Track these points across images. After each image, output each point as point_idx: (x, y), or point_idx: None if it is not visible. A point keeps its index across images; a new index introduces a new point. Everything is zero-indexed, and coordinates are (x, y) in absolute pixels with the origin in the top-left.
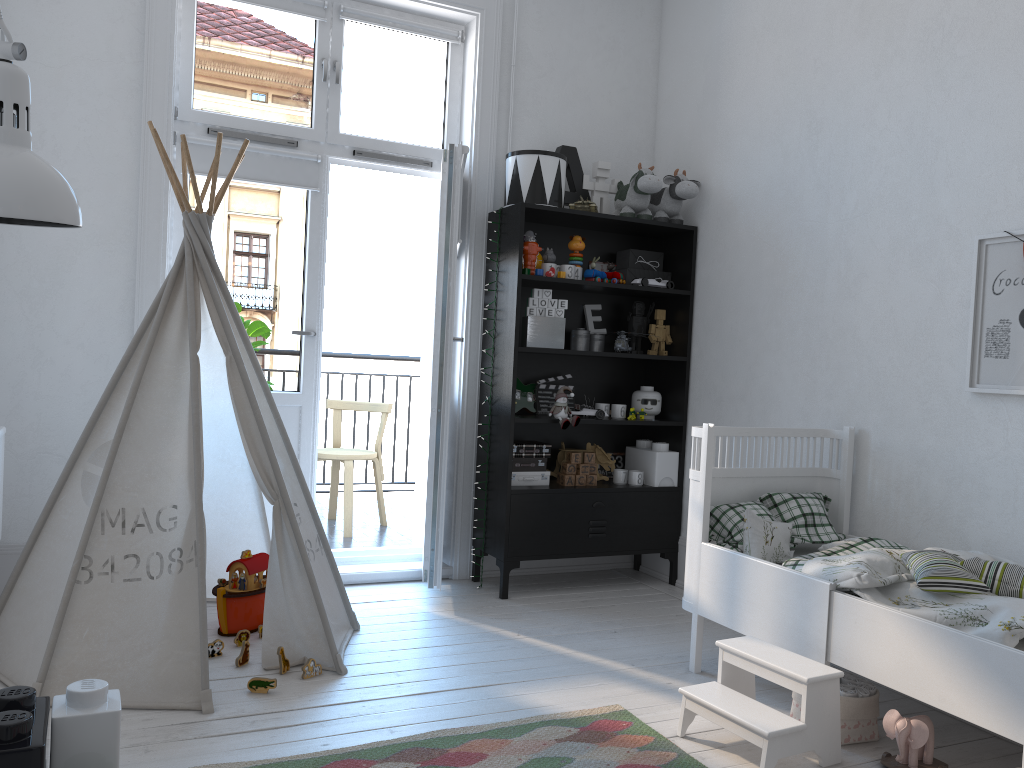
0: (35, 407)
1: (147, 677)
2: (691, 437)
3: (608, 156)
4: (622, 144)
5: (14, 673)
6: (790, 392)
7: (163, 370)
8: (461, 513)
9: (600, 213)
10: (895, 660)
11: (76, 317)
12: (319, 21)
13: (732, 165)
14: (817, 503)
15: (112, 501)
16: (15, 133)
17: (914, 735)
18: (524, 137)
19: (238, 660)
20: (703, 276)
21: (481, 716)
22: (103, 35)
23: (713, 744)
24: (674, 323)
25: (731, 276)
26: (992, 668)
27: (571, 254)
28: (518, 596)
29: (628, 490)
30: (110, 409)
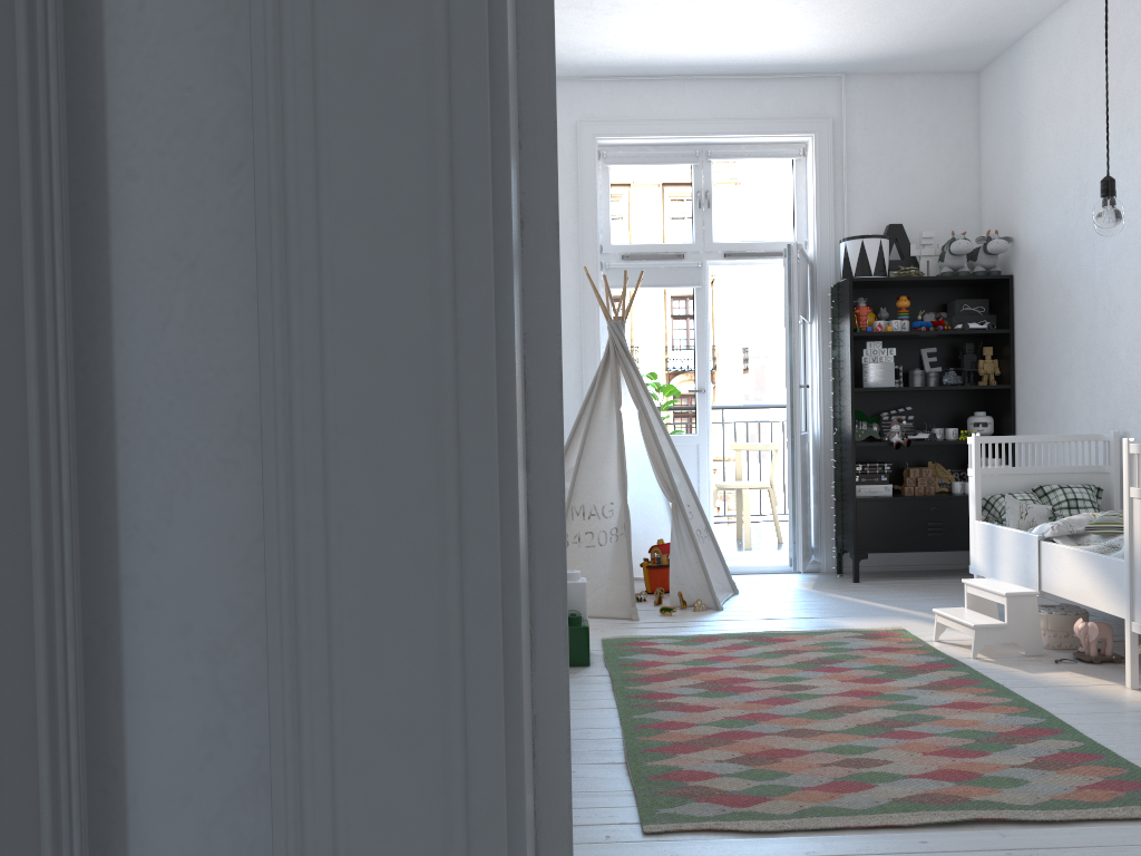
0: None
1: (601, 601)
2: (1019, 452)
3: (936, 224)
4: (949, 212)
5: None
6: (1080, 407)
7: (601, 421)
8: (825, 521)
9: (918, 276)
10: (1070, 580)
11: None
12: (693, 165)
13: (1032, 222)
14: (1082, 491)
15: (576, 500)
16: None
17: (1089, 632)
18: (858, 222)
19: (655, 601)
20: (1019, 316)
21: (802, 628)
22: None
23: (955, 644)
24: (1001, 357)
25: (1037, 314)
26: (1110, 573)
27: (898, 311)
28: (868, 581)
29: (961, 497)
30: (572, 447)
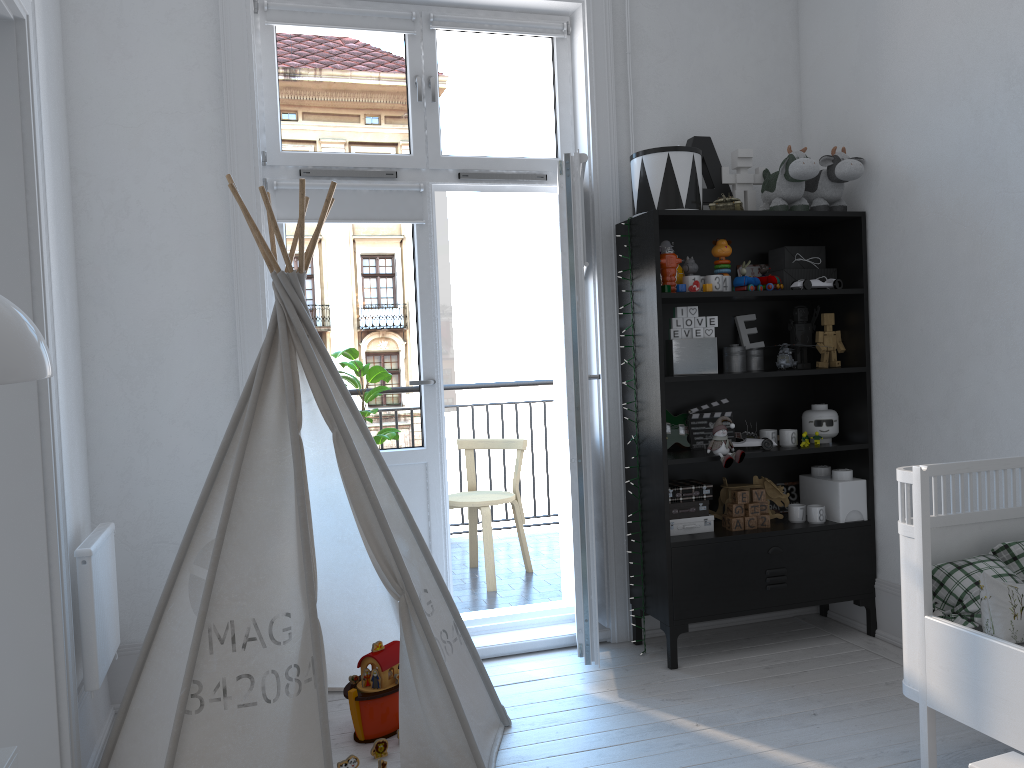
0: (146, 494)
1: None
2: (880, 461)
3: (748, 141)
4: (763, 125)
5: None
6: (1011, 406)
7: (264, 455)
8: (614, 567)
9: (747, 210)
10: None
11: (179, 393)
12: (408, 35)
13: (905, 134)
14: None
15: (219, 614)
16: None
17: None
18: (648, 133)
19: None
20: (878, 270)
21: None
22: (179, 85)
23: None
24: (846, 327)
25: (915, 267)
26: None
27: (716, 262)
28: (689, 664)
29: (809, 530)
30: (213, 502)
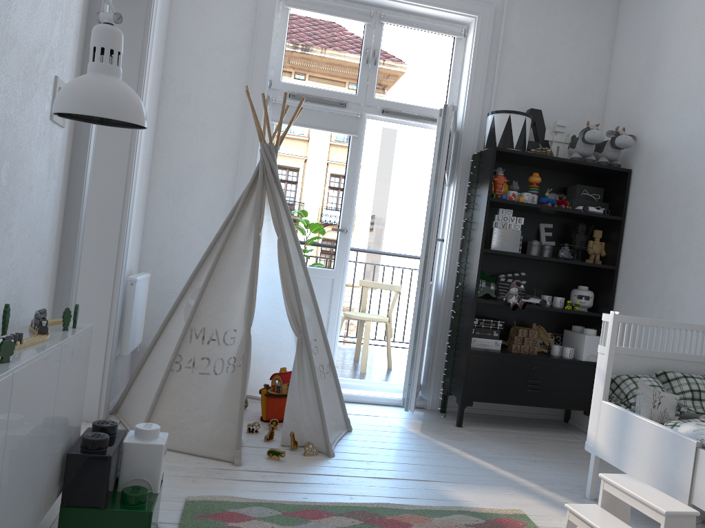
0: (170, 263)
1: (205, 436)
2: None
3: (567, 117)
4: (578, 109)
5: (133, 423)
6: (694, 297)
7: (238, 243)
8: (436, 363)
9: (553, 156)
10: None
11: (198, 209)
12: (366, 24)
13: (661, 123)
14: (704, 383)
15: (198, 322)
16: (110, 67)
17: None
18: (503, 102)
19: (266, 437)
20: (633, 206)
21: (416, 499)
22: (230, 34)
23: None
24: (608, 241)
25: (654, 207)
26: None
27: (530, 185)
28: (470, 426)
29: (560, 361)
30: (206, 266)
